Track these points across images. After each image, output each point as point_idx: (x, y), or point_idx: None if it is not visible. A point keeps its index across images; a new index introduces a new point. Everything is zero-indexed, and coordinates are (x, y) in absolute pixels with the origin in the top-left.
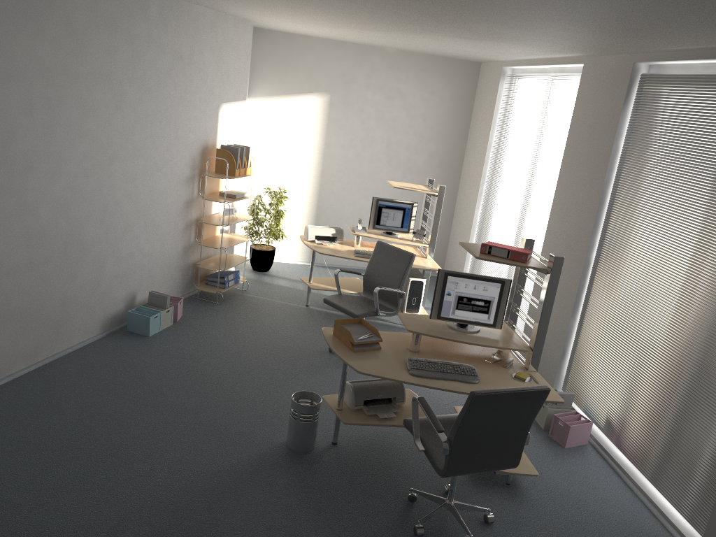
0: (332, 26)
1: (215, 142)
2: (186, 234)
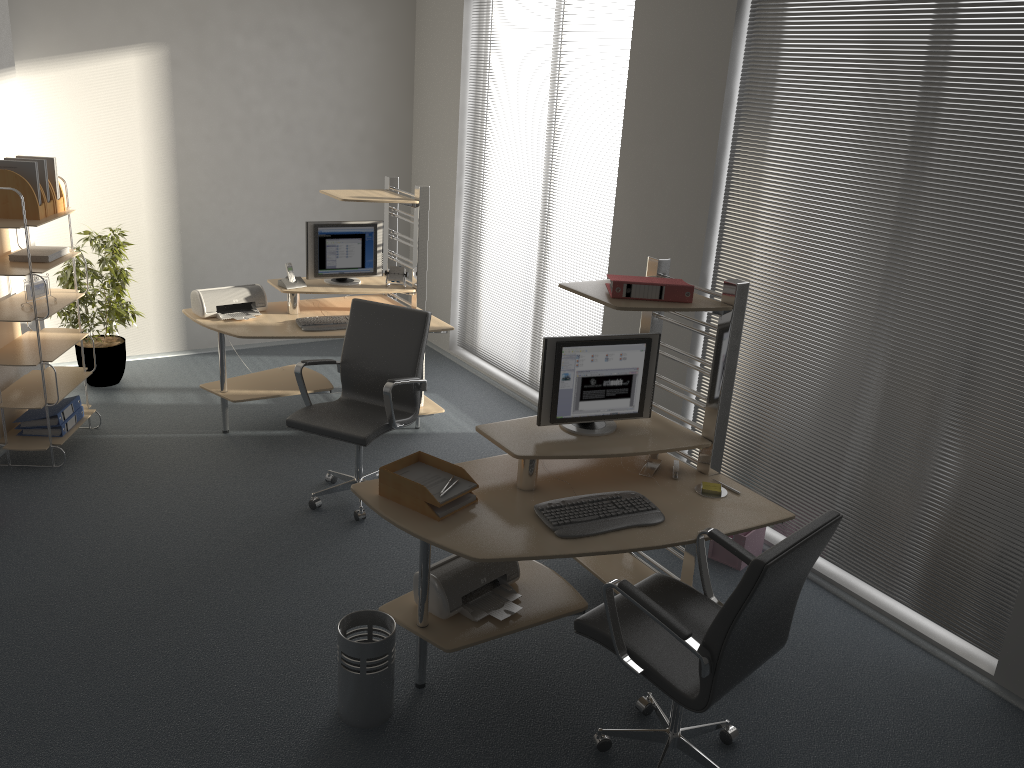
0: None
1: None
2: None
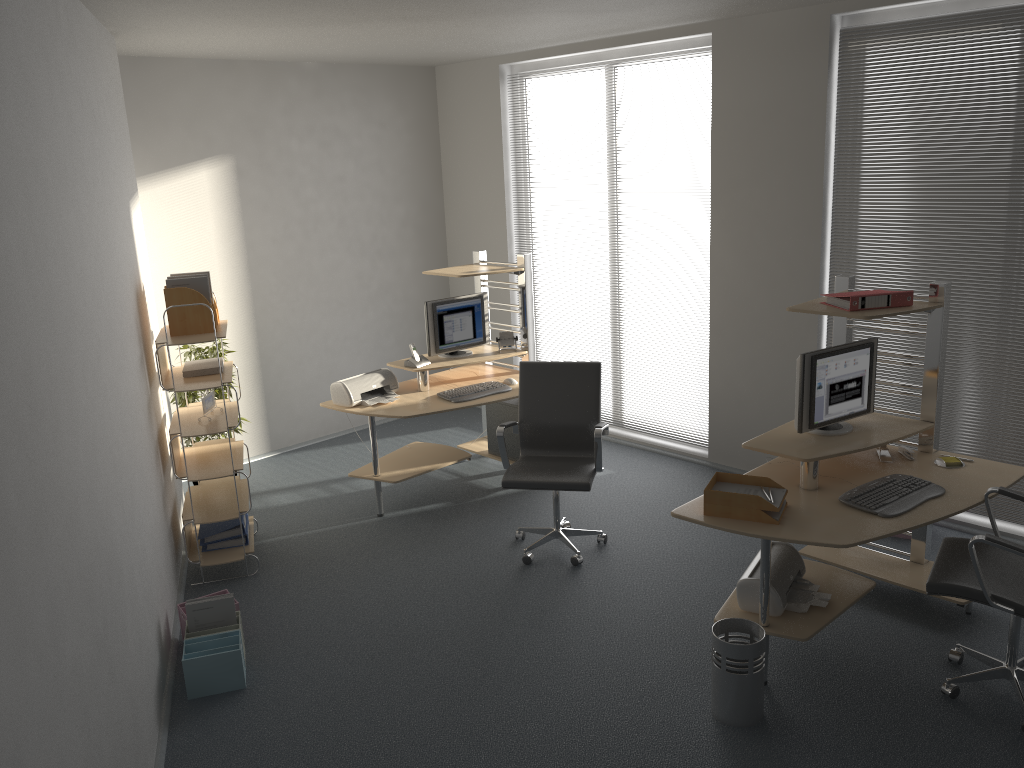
0: (326, 23)
1: (139, 281)
2: (159, 471)
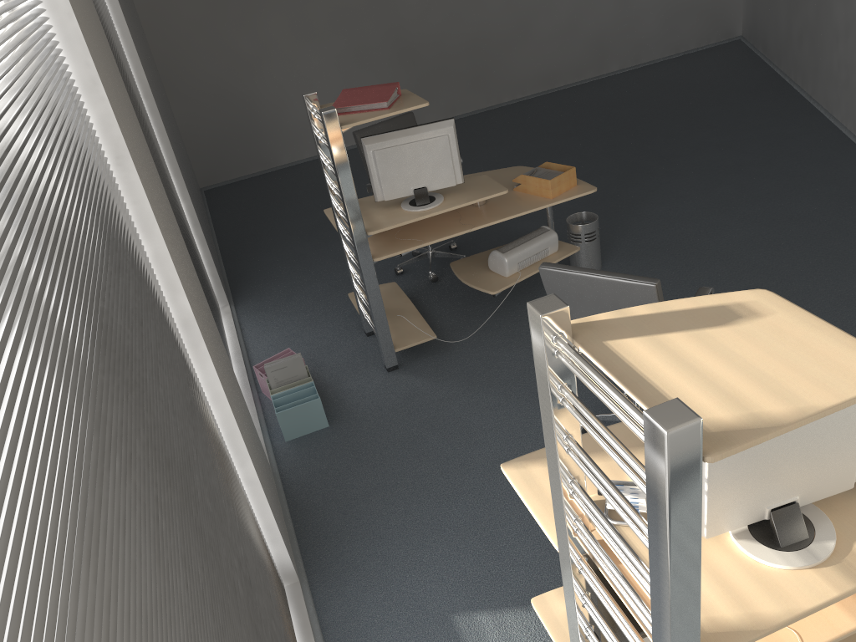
0: None
1: None
2: None
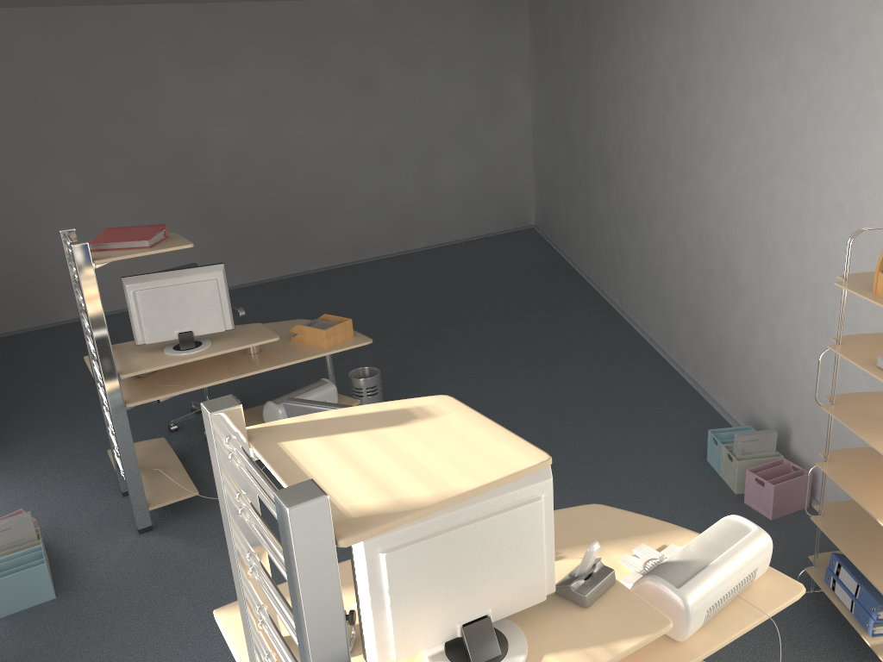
0: None
1: None
2: None
